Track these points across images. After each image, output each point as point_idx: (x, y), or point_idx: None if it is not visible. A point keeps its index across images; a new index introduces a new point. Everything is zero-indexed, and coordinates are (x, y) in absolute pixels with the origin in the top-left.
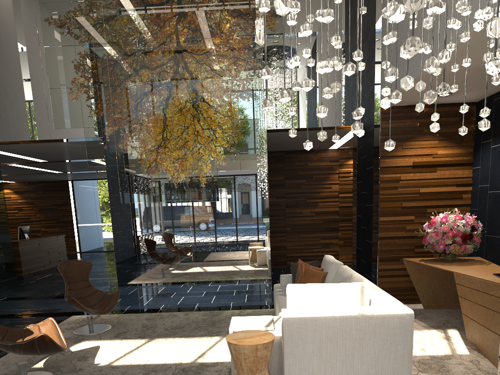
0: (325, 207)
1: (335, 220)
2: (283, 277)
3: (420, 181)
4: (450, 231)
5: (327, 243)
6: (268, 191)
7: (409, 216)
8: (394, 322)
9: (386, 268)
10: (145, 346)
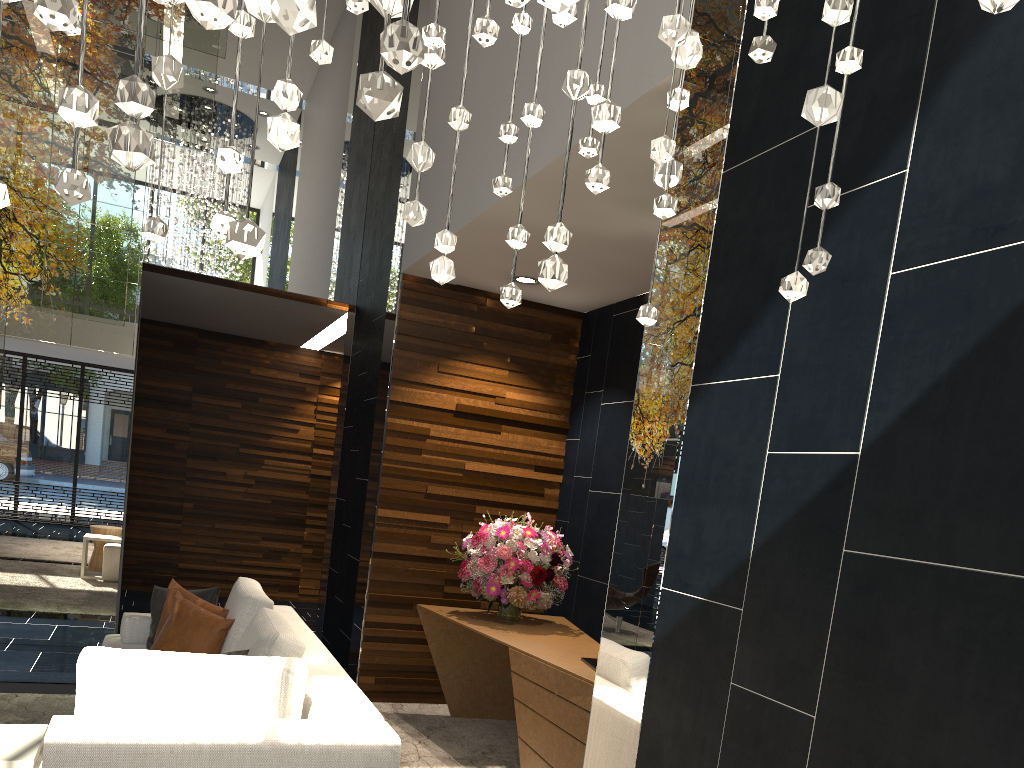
0: (280, 471)
1: (299, 502)
2: (129, 619)
3: (467, 447)
4: (513, 559)
5: (277, 550)
6: (131, 408)
7: (440, 515)
8: (353, 766)
9: (383, 622)
10: None
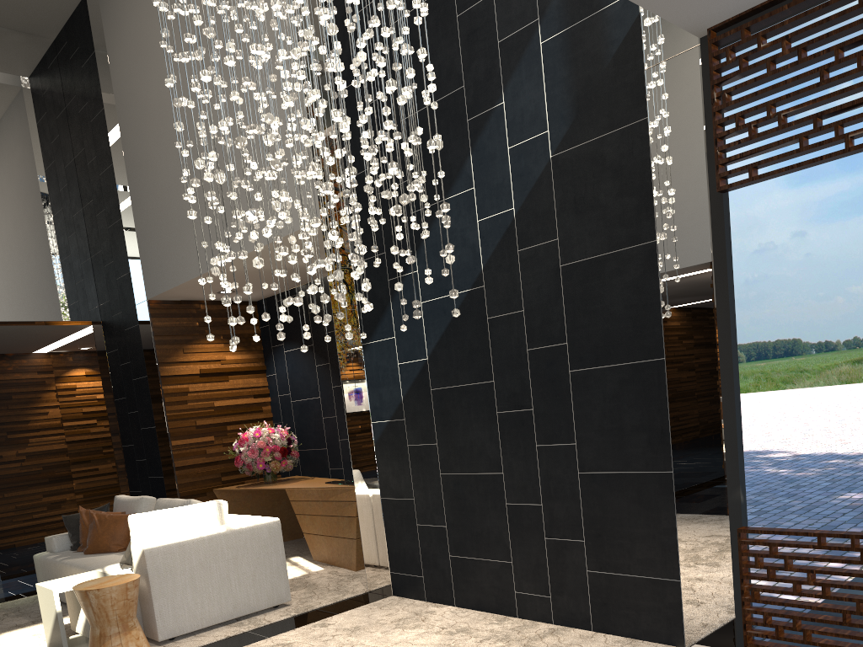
0: (43, 445)
1: (63, 463)
2: (55, 537)
3: (212, 393)
4: (267, 447)
5: (57, 501)
6: None
7: (207, 436)
8: (264, 532)
9: None
10: None
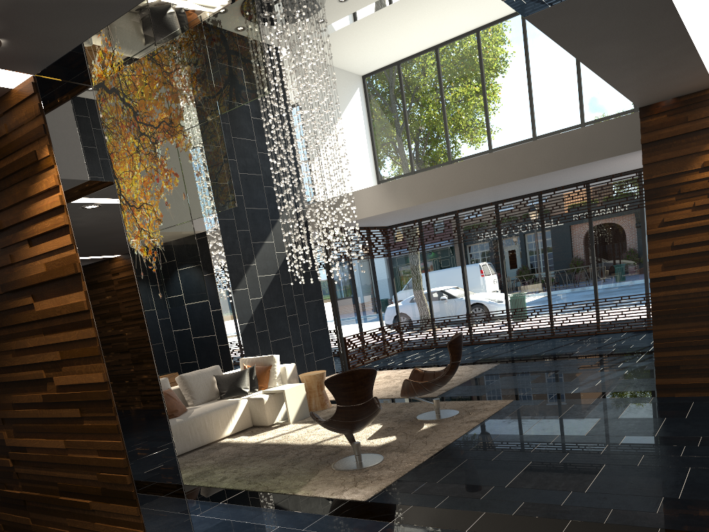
0: None
1: None
2: None
3: None
4: None
5: None
6: None
7: None
8: None
9: None
10: (330, 436)
